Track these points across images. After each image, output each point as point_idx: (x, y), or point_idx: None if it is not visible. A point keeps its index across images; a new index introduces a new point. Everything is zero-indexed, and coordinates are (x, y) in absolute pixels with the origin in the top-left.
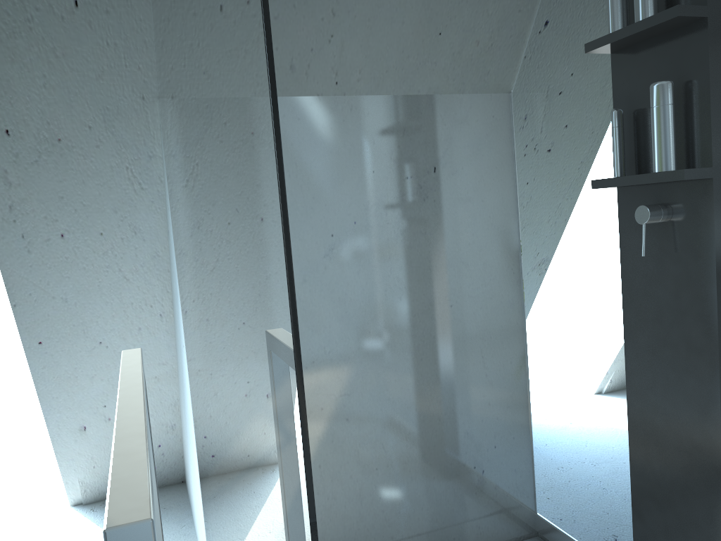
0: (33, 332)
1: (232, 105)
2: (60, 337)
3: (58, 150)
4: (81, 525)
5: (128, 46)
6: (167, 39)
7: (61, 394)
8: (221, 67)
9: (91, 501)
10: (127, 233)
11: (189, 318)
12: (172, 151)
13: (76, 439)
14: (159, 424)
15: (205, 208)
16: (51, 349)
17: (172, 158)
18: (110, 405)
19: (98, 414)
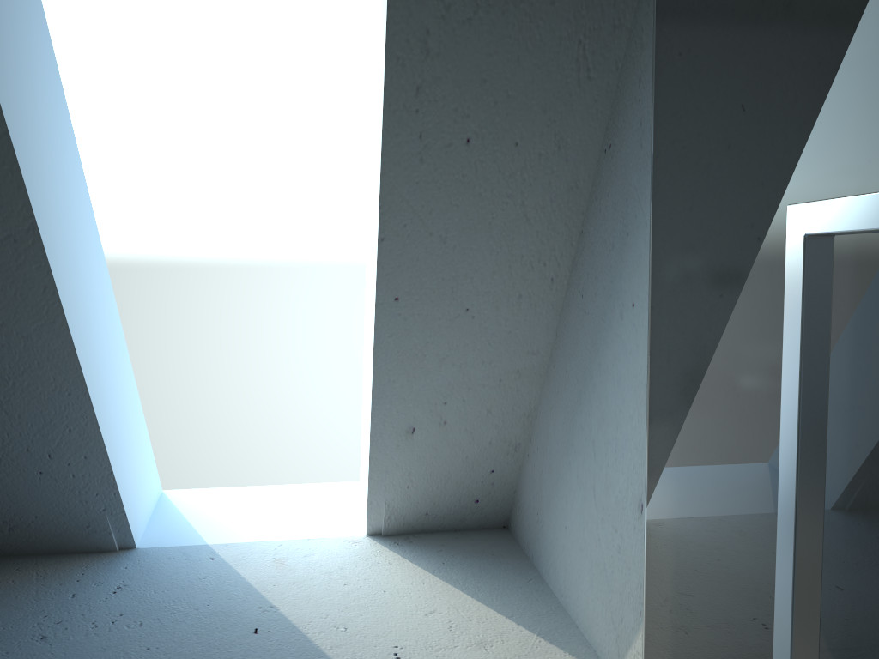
0: (393, 281)
1: None
2: (422, 295)
3: (501, 4)
4: (389, 558)
5: None
6: None
7: (400, 377)
8: None
9: (392, 533)
10: (549, 147)
11: (734, 230)
12: None
13: (399, 444)
14: (501, 440)
15: None
16: (406, 309)
17: None
18: (452, 403)
19: (434, 413)
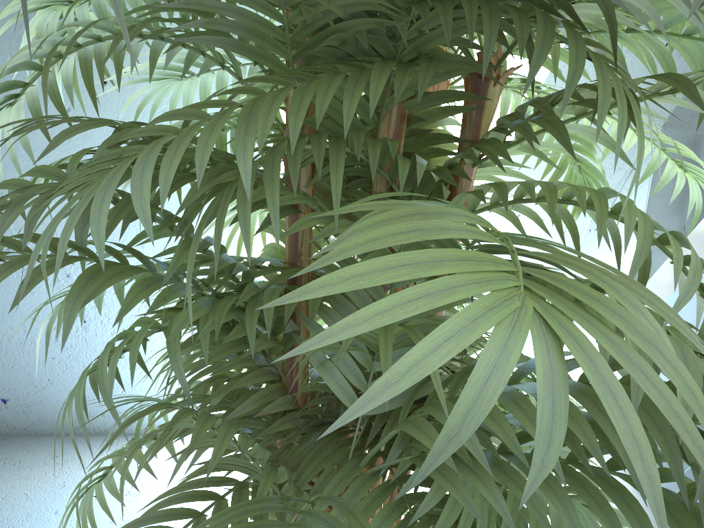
0: None
1: None
2: None
3: None
4: None
5: None
6: None
7: None
8: None
9: None
10: None
11: None
12: None
13: None
14: None
15: None
16: None
17: None
18: None
19: None
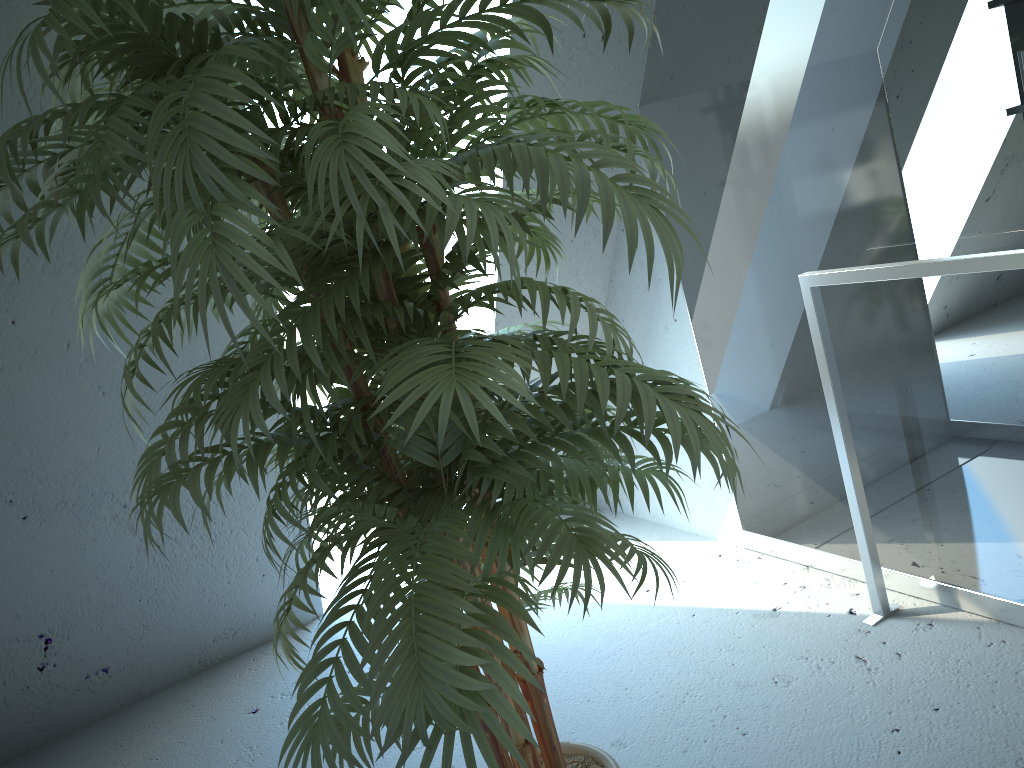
0: None
1: (1015, 84)
2: None
3: None
4: None
5: (627, 66)
6: (754, 55)
7: None
8: (991, 67)
9: None
10: (589, 236)
11: (744, 274)
12: (717, 143)
13: None
14: None
15: (888, 158)
16: None
17: (717, 149)
18: None
19: None
